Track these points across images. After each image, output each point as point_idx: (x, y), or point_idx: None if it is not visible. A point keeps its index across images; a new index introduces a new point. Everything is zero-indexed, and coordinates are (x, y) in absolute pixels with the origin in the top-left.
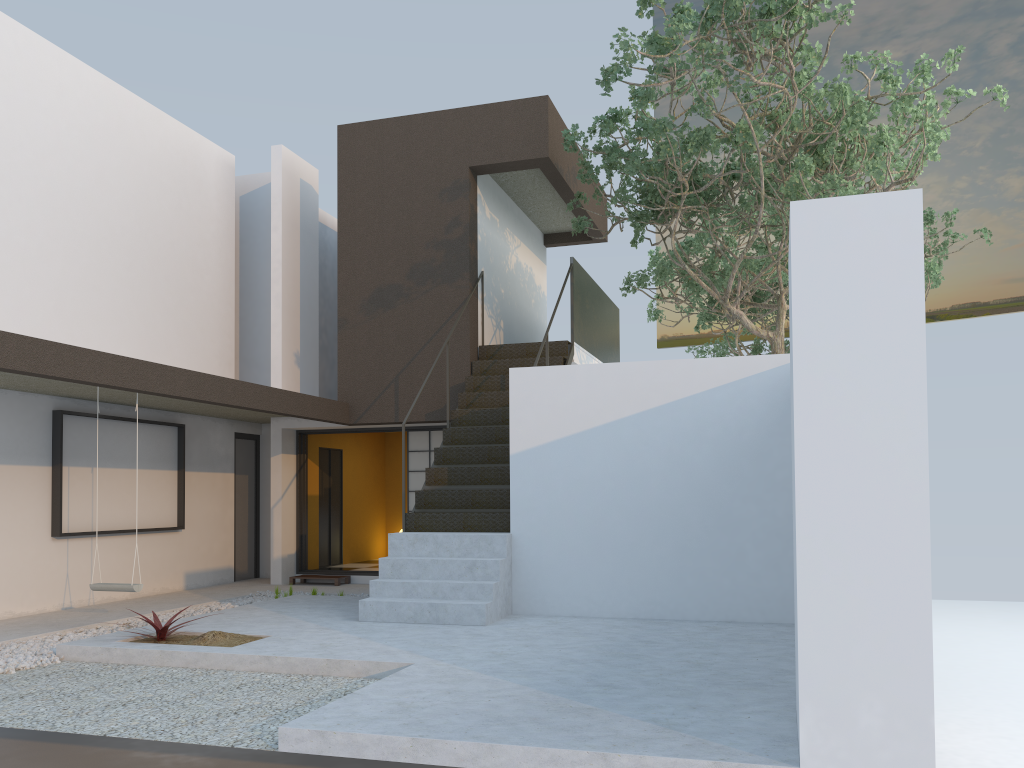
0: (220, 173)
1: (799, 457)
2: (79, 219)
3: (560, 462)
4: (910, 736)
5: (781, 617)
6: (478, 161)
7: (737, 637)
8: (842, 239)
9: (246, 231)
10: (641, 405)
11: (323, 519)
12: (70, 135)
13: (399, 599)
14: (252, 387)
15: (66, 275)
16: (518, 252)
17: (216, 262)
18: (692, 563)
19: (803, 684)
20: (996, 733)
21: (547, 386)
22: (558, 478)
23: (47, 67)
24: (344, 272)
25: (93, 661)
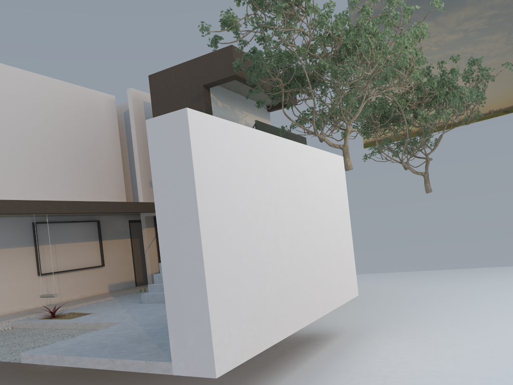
0: (107, 105)
1: (159, 230)
2: (35, 139)
3: None
4: (205, 347)
5: None
6: (206, 82)
7: None
8: (163, 134)
9: (128, 128)
10: None
11: None
12: (27, 104)
13: (158, 292)
14: (106, 203)
15: (32, 164)
16: (246, 118)
17: (110, 145)
18: None
19: (169, 327)
20: (420, 339)
21: None
22: None
23: (12, 77)
24: None
25: (22, 328)
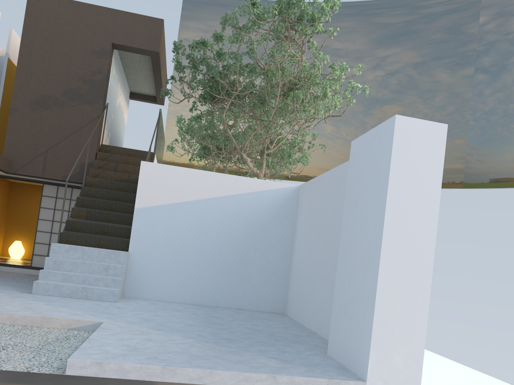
0: None
1: (384, 235)
2: None
3: (163, 217)
4: (413, 367)
5: (264, 308)
6: (118, 41)
7: (254, 317)
8: (414, 138)
9: None
10: (211, 194)
11: None
12: None
13: (60, 283)
14: None
15: None
16: (120, 98)
17: None
18: (225, 278)
19: (373, 342)
20: None
21: (162, 175)
22: (160, 225)
23: None
24: (19, 80)
25: None
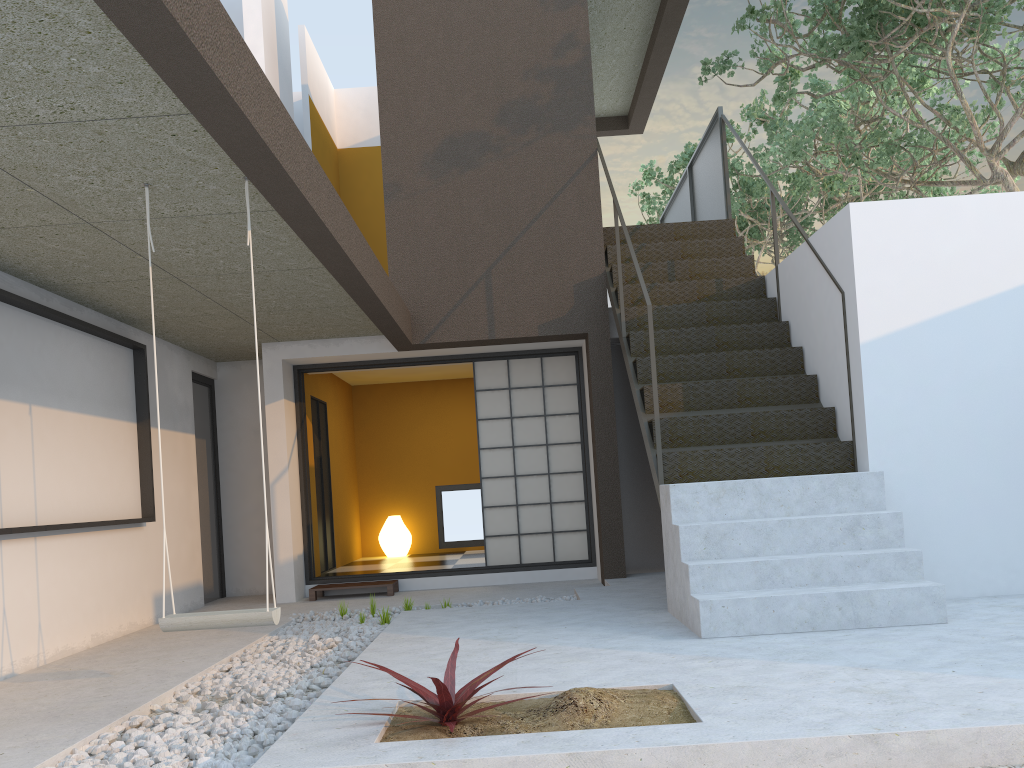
0: None
1: None
2: None
3: (945, 352)
4: None
5: None
6: None
7: None
8: None
9: None
10: None
11: (318, 503)
12: None
13: (760, 592)
14: (365, 247)
15: None
16: None
17: None
18: None
19: None
20: None
21: (916, 231)
22: (943, 378)
23: None
24: (390, 112)
25: None
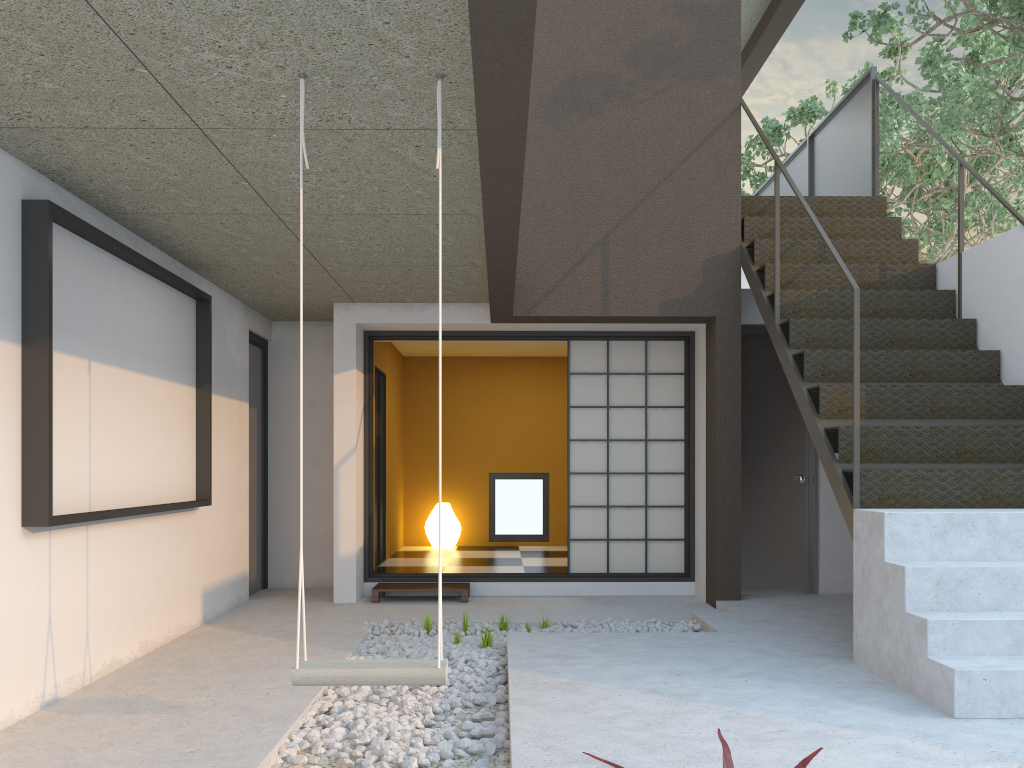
0: None
1: None
2: None
3: None
4: None
5: None
6: None
7: None
8: None
9: None
10: None
11: (375, 487)
12: None
13: (1021, 661)
14: None
15: None
16: None
17: None
18: None
19: None
20: None
21: None
22: None
23: None
24: None
25: None
